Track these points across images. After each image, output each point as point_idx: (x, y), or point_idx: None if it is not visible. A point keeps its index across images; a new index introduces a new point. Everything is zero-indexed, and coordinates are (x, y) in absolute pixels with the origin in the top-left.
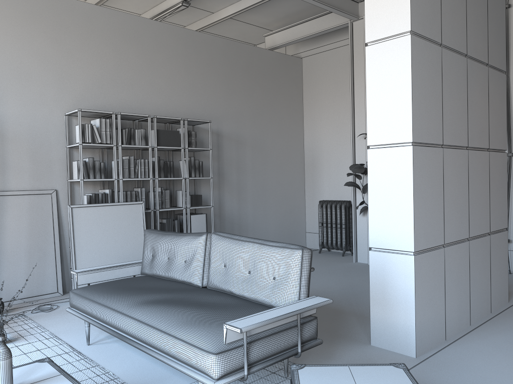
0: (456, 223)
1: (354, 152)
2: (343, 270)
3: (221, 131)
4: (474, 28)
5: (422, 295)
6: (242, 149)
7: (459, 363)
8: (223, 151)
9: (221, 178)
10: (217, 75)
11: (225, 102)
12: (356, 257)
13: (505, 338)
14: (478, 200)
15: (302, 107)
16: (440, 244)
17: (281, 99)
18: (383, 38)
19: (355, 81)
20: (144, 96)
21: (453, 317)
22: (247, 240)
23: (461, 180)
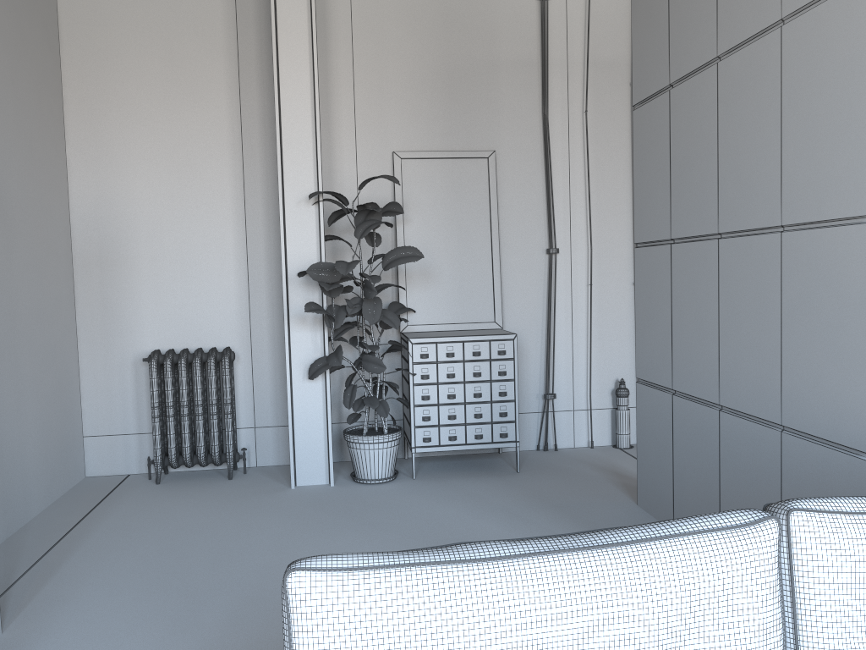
0: None
1: (284, 233)
2: (329, 514)
3: None
4: None
5: None
6: None
7: None
8: None
9: None
10: None
11: None
12: (295, 476)
13: None
14: None
15: (62, 108)
16: None
17: (28, 73)
18: None
19: (283, 66)
20: None
21: None
22: None
23: None
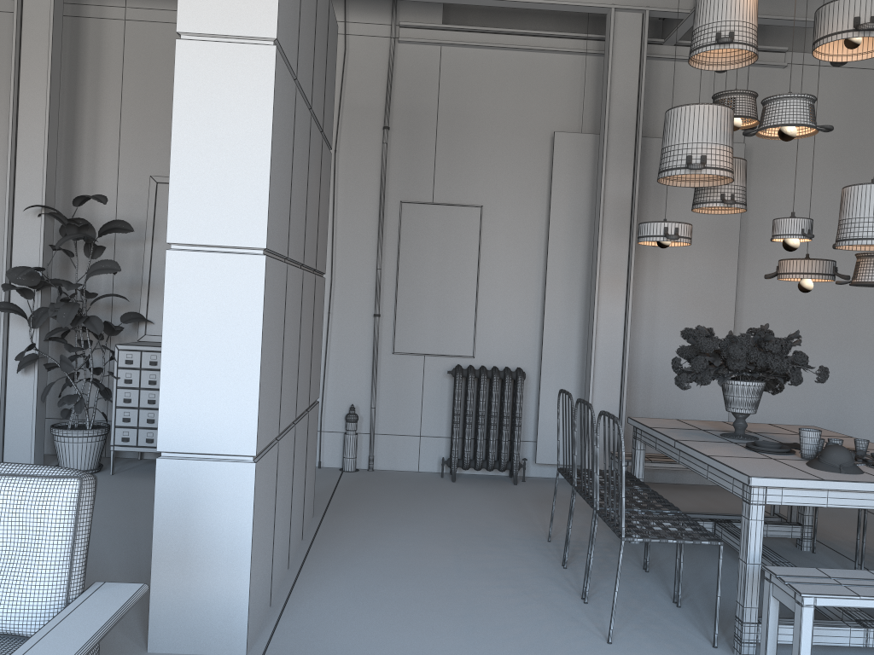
0: (289, 396)
1: (11, 240)
2: None
3: None
4: (318, 66)
5: (258, 534)
6: None
7: (318, 645)
8: None
9: None
10: None
11: None
12: (2, 460)
13: (350, 581)
14: (305, 355)
15: None
16: (276, 436)
17: None
18: (219, 34)
19: (23, 93)
20: None
21: (278, 561)
22: None
23: (296, 322)
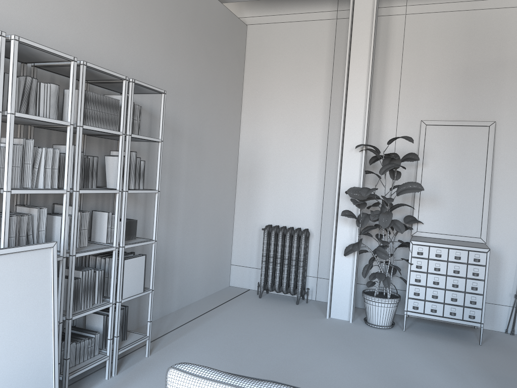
0: None
1: (340, 167)
2: (338, 339)
3: (155, 110)
4: None
5: None
6: (177, 143)
7: None
8: (155, 144)
9: (150, 187)
10: (158, 17)
11: (164, 65)
12: (329, 311)
13: None
14: None
15: (241, 93)
16: None
17: (224, 77)
18: None
19: (351, 70)
20: (44, 19)
21: None
22: None
23: None
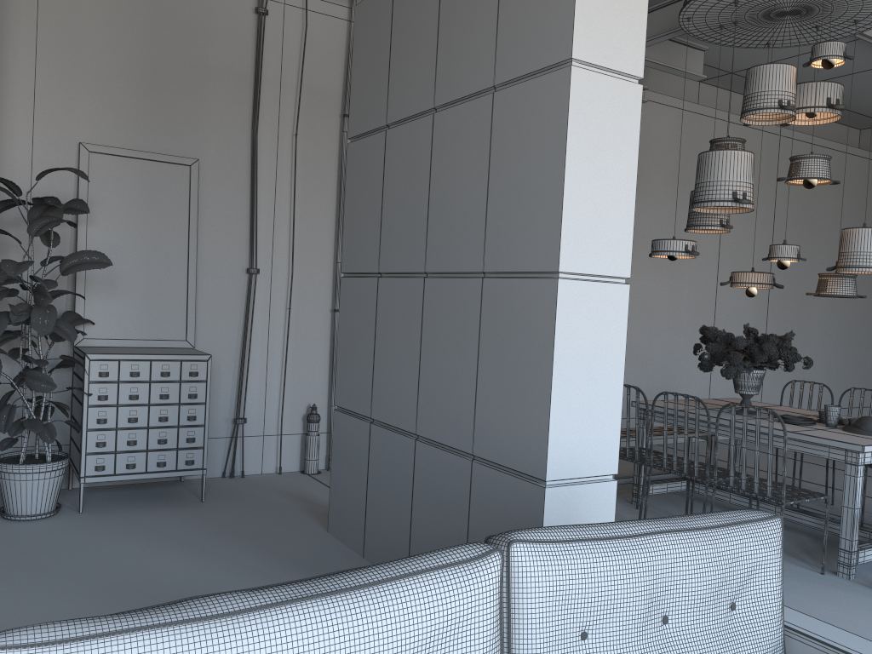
0: None
1: None
2: None
3: None
4: None
5: None
6: None
7: None
8: None
9: None
10: None
11: None
12: None
13: None
14: None
15: None
16: None
17: None
18: (603, 67)
19: None
20: None
21: None
22: (642, 532)
23: None
